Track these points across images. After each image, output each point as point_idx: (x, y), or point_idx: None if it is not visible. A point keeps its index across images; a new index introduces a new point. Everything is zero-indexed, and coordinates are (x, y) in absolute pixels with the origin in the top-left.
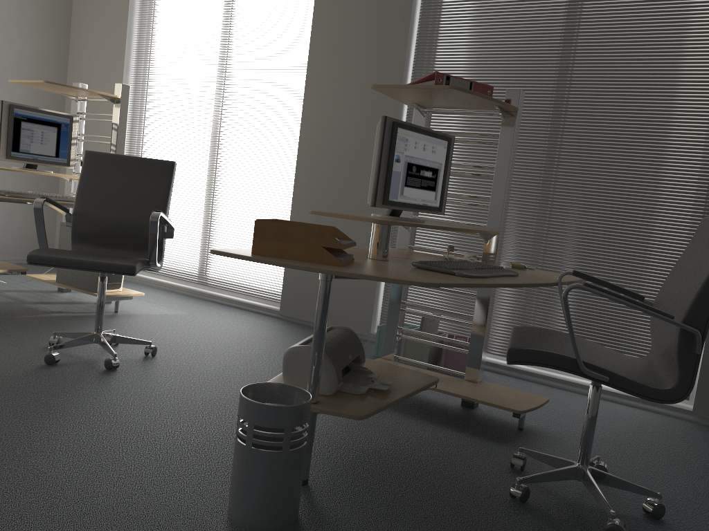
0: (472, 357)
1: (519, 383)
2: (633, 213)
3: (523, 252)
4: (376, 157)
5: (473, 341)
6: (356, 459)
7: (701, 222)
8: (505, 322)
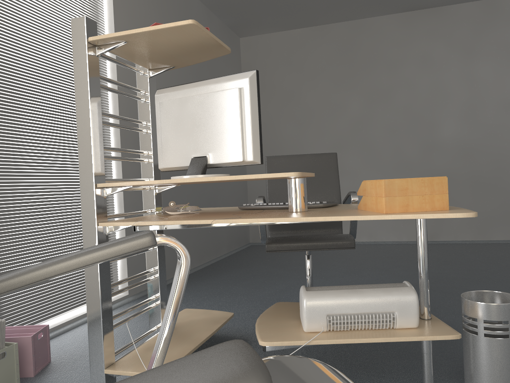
0: (163, 306)
1: (61, 342)
2: (73, 161)
3: (4, 213)
4: (257, 113)
5: (162, 291)
6: (353, 377)
7: (270, 159)
8: (3, 296)
